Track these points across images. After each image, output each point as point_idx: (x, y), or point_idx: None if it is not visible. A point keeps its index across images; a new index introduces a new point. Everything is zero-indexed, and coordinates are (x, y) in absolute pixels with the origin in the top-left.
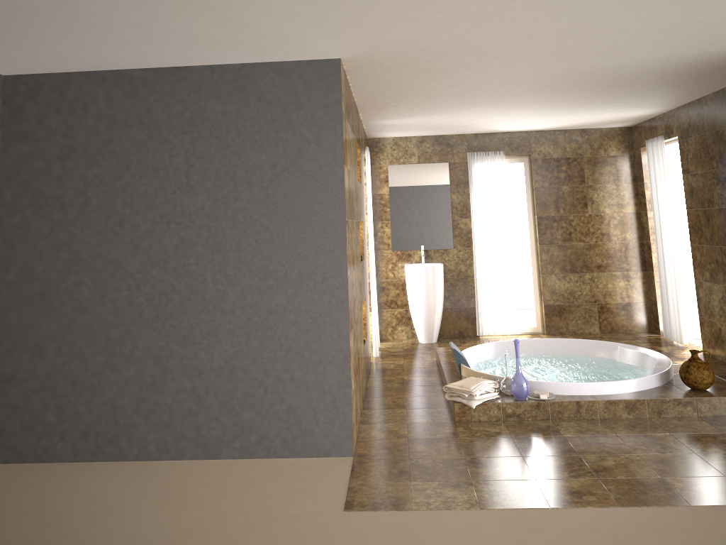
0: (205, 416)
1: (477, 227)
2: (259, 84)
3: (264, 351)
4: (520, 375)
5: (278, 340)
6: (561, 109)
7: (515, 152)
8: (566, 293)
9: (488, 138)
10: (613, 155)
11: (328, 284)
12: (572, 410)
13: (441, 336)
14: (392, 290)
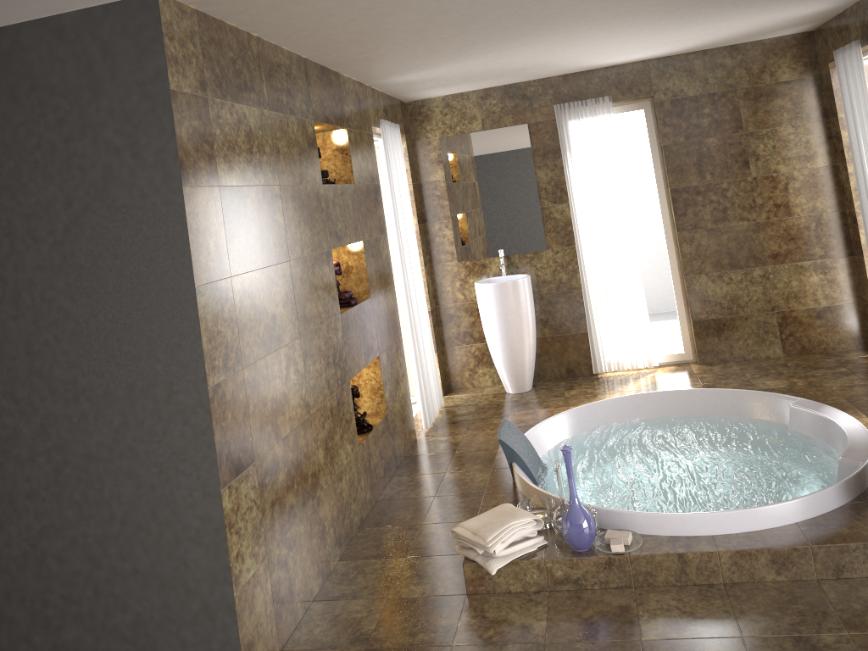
0: (9, 635)
1: (579, 215)
2: (30, 60)
3: (87, 525)
4: (576, 508)
5: (107, 506)
6: (670, 21)
7: (628, 96)
8: (725, 300)
9: (585, 78)
10: (786, 81)
11: (178, 405)
12: (672, 570)
13: (541, 377)
14: (464, 318)
